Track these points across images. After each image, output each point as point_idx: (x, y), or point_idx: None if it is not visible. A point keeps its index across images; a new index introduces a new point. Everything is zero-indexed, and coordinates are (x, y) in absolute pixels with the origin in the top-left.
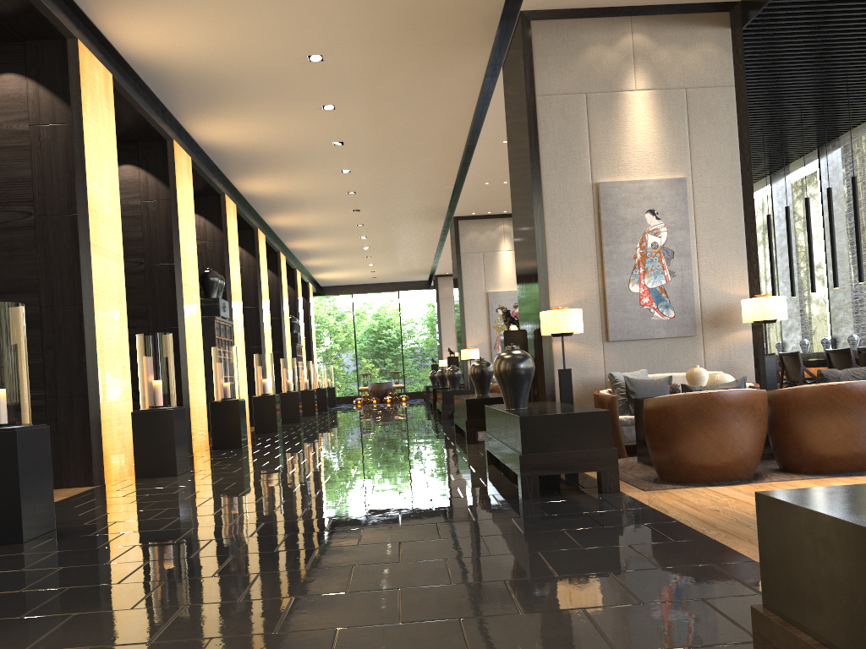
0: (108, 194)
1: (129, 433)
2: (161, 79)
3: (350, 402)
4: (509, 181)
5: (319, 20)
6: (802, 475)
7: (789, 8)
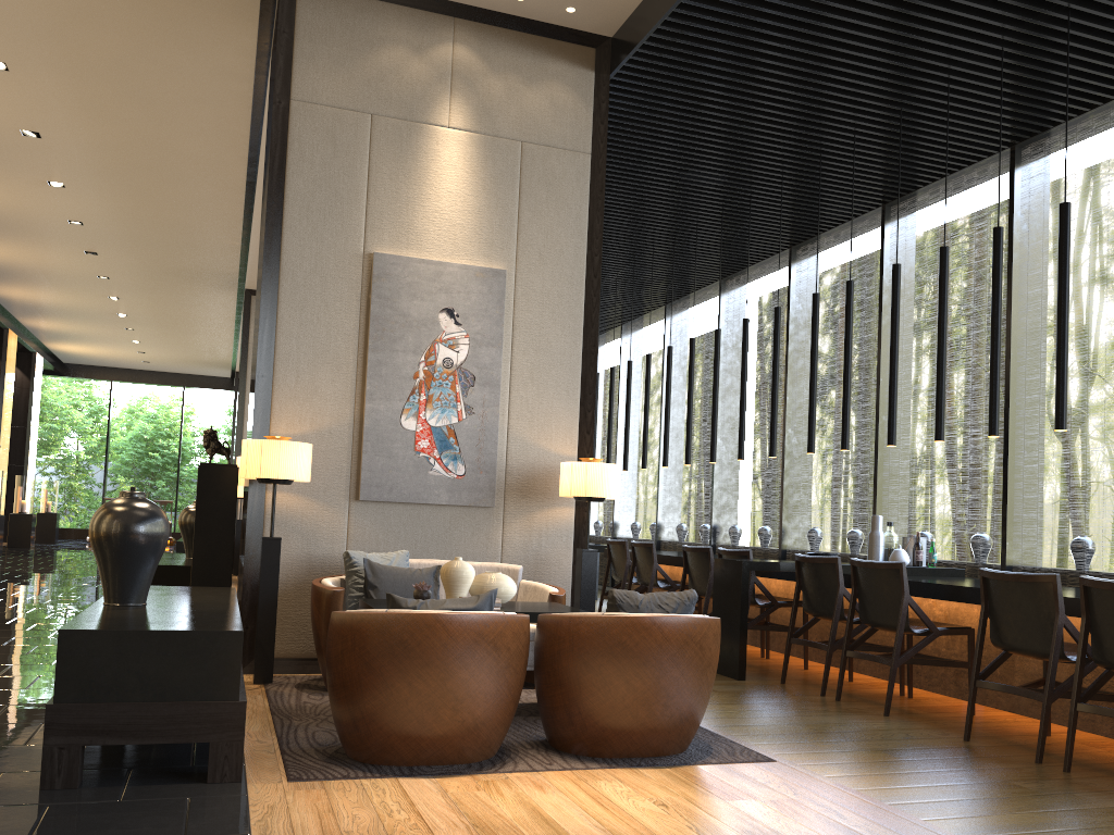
0: None
1: None
2: None
3: (86, 538)
4: None
5: None
6: (571, 759)
7: (671, 61)
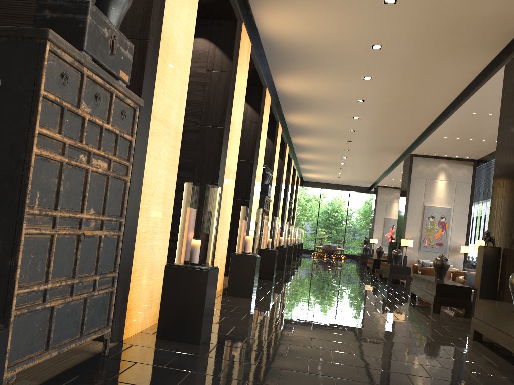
0: (238, 117)
1: (223, 265)
2: (274, 50)
3: (308, 253)
4: (461, 137)
5: (392, 23)
6: None
7: None
